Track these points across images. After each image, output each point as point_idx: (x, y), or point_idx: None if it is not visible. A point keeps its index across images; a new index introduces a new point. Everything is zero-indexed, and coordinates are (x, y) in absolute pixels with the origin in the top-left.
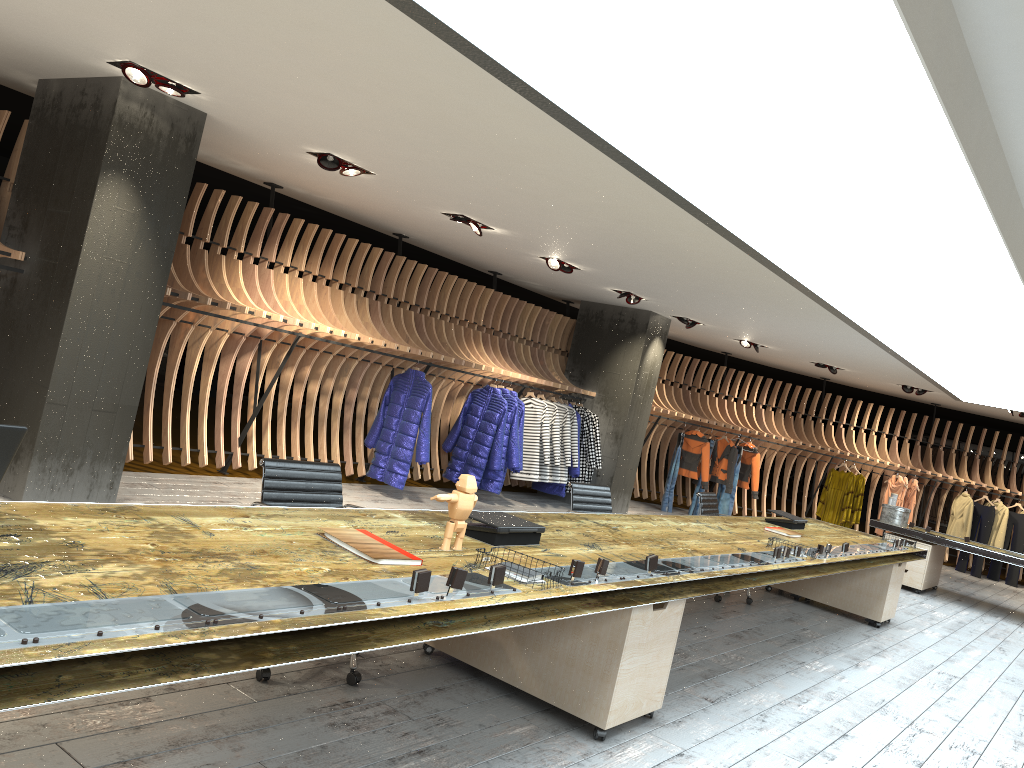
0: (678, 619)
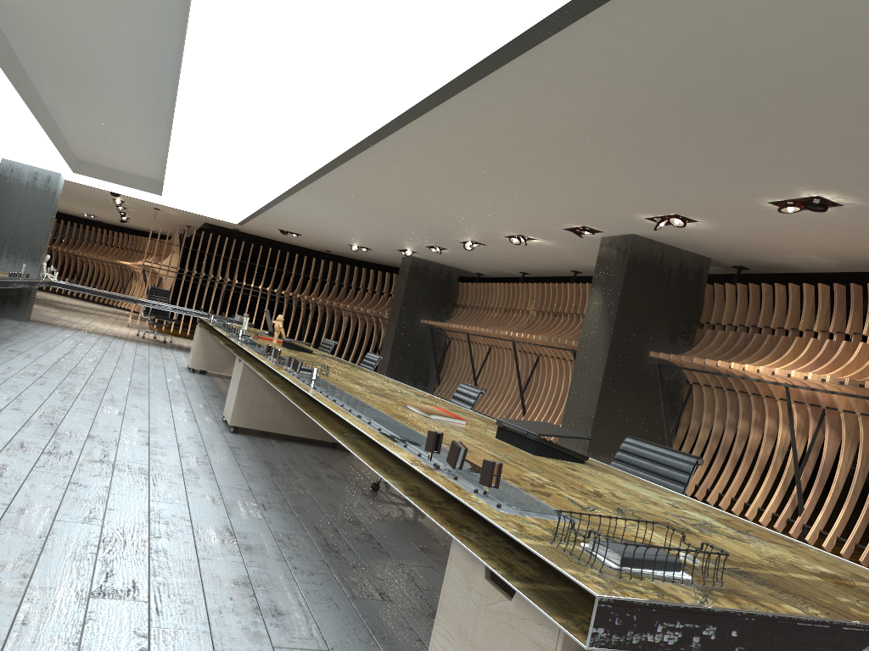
0: (240, 372)
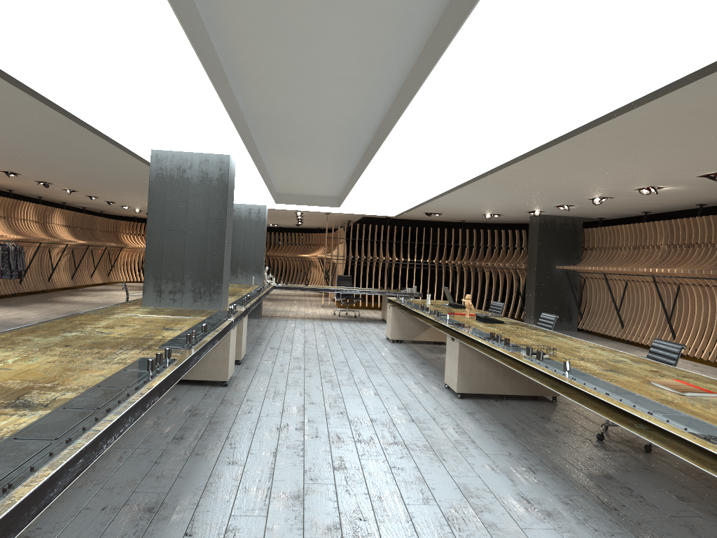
0: (457, 350)
